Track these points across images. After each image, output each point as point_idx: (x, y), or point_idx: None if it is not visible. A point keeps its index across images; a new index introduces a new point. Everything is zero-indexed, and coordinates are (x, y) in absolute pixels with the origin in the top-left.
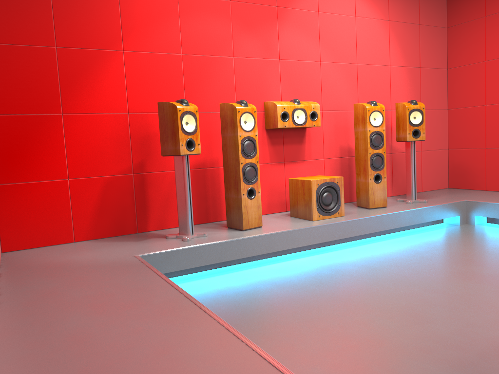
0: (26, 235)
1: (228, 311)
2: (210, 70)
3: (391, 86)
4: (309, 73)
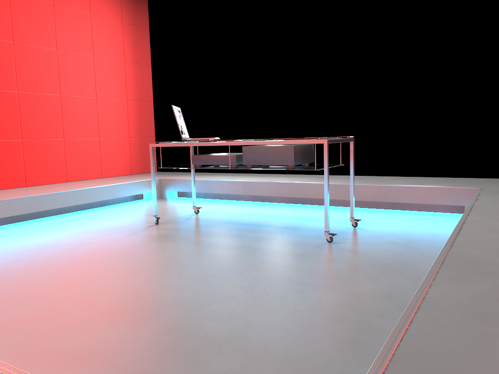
0: None
1: (291, 370)
2: None
3: None
4: None
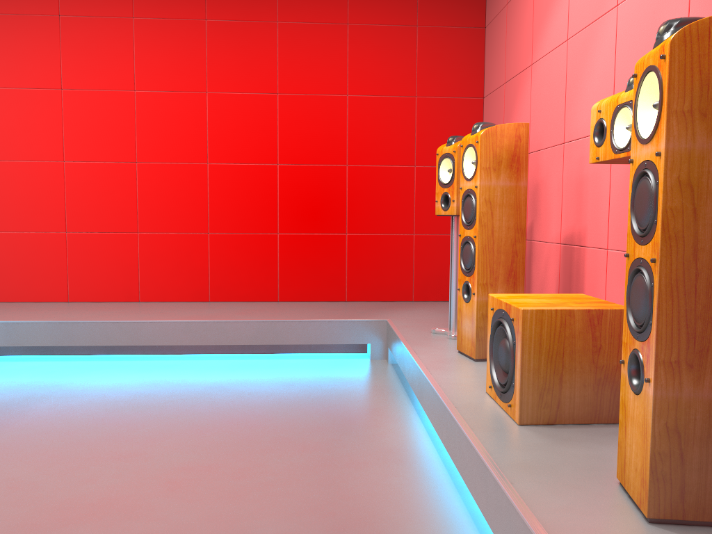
0: None
1: (276, 374)
2: (589, 54)
3: None
4: None
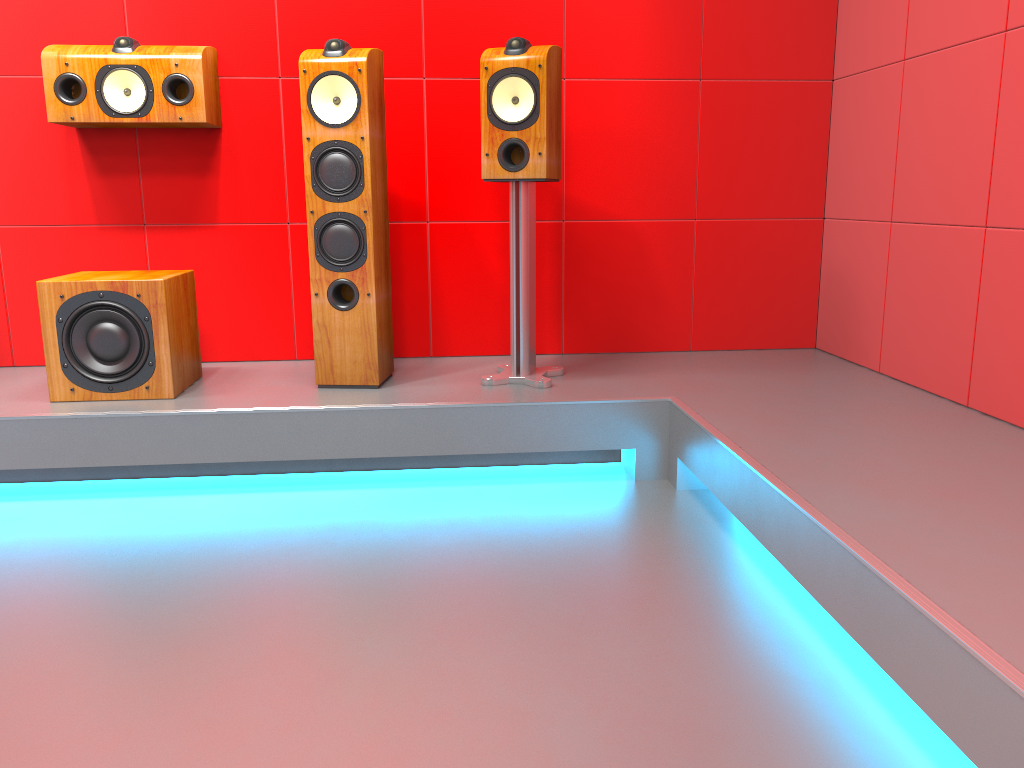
0: None
1: None
2: None
3: None
4: None
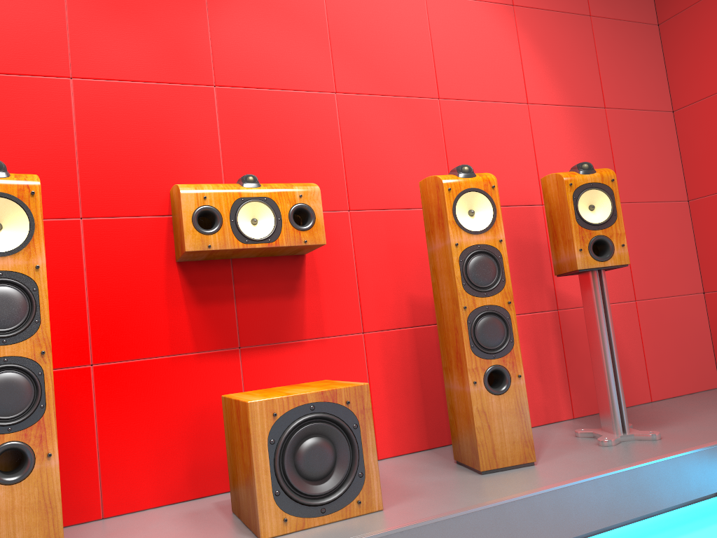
0: None
1: None
2: None
3: (536, 151)
4: (305, 119)
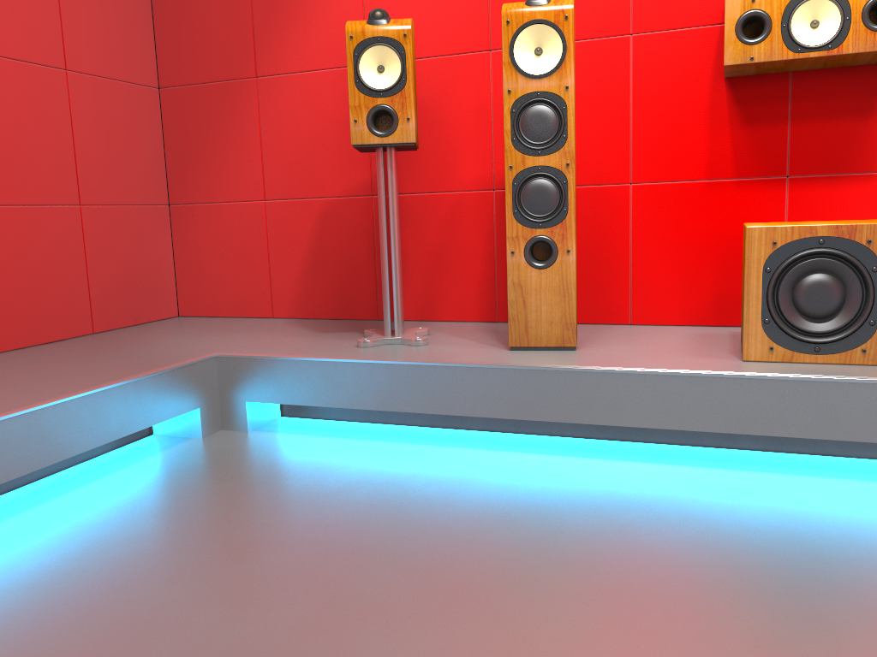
0: (208, 294)
1: (165, 517)
2: None
3: None
4: None
